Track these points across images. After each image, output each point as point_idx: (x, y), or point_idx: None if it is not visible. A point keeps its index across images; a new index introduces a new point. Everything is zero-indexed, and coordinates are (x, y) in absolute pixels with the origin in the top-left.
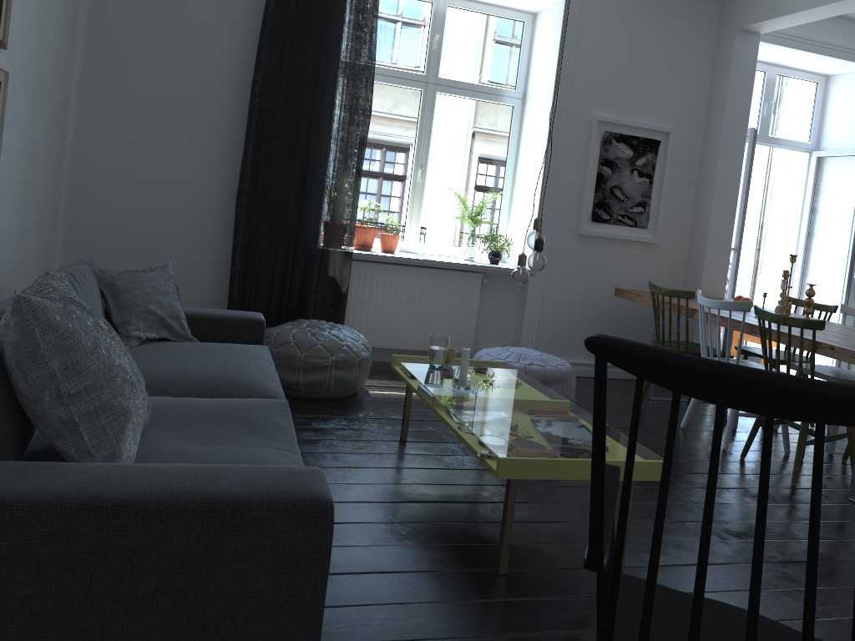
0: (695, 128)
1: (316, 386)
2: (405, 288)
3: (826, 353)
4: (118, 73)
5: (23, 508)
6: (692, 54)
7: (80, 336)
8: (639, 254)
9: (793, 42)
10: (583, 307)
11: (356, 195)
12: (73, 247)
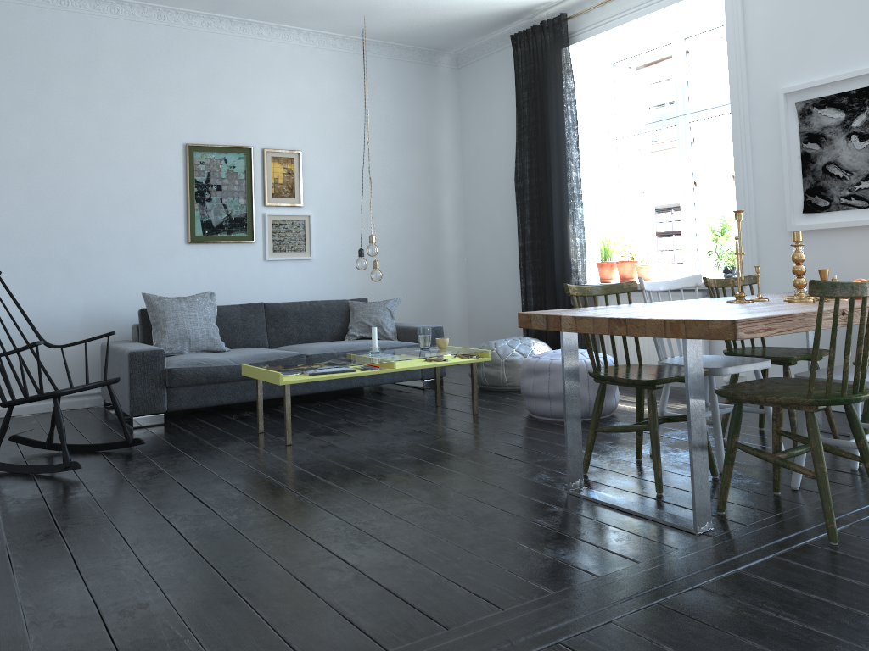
0: None
1: (477, 378)
2: None
3: None
4: (474, 189)
5: (111, 347)
6: None
7: (159, 306)
8: None
9: None
10: None
11: (573, 237)
12: (470, 301)
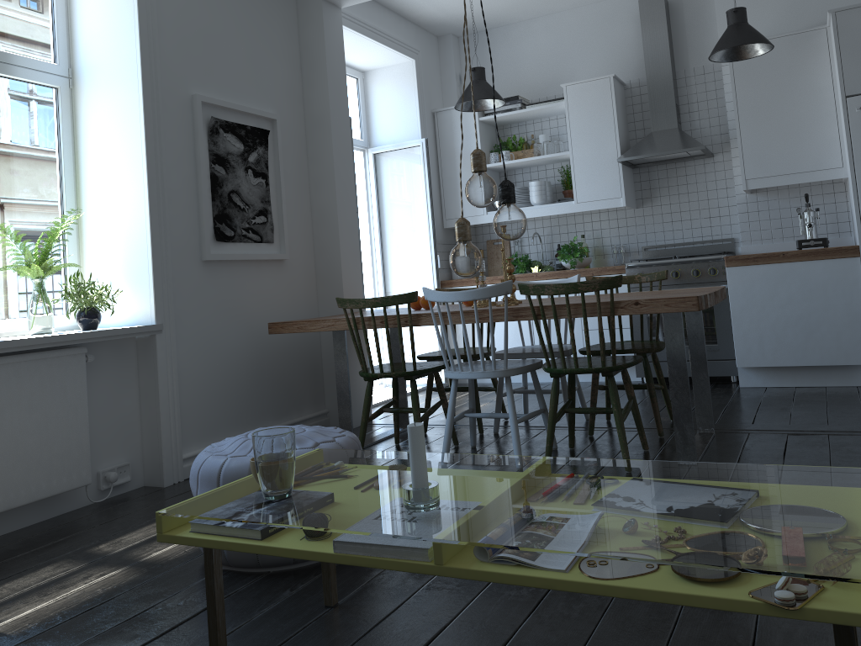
0: (296, 116)
1: None
2: None
3: (630, 311)
4: None
5: None
6: (278, 27)
7: None
8: (271, 277)
9: (357, 25)
10: (226, 362)
11: None
12: None
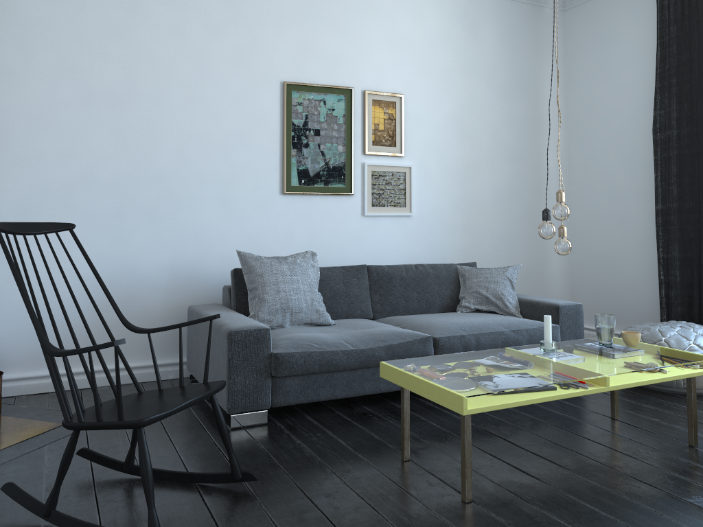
0: None
1: None
2: None
3: None
4: (583, 143)
5: (201, 316)
6: None
7: (257, 268)
8: None
9: None
10: None
11: None
12: (573, 267)
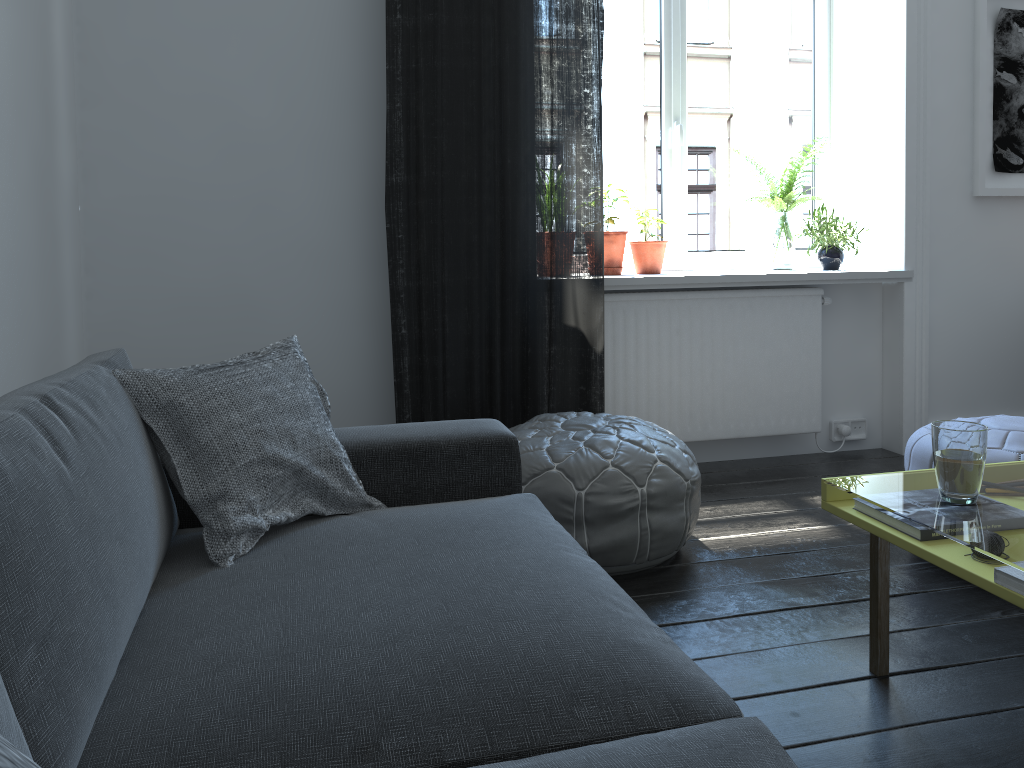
0: None
1: (617, 551)
2: (695, 331)
3: None
4: (138, 0)
5: None
6: None
7: None
8: None
9: None
10: (996, 324)
11: (599, 172)
12: (101, 335)
